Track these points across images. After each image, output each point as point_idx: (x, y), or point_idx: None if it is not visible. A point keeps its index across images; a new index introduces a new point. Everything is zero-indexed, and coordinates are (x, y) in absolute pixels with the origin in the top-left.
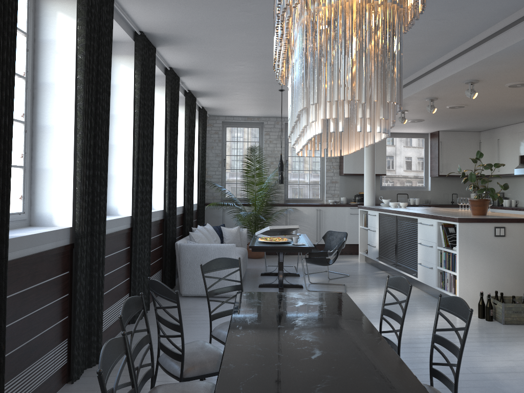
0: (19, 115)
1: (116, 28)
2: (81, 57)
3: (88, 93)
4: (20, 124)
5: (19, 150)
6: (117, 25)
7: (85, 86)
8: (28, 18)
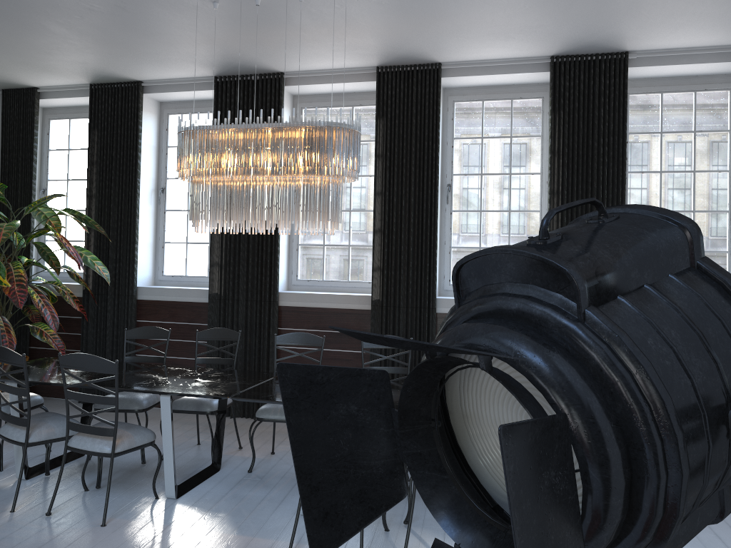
0: (536, 206)
1: (698, 66)
2: (549, 145)
3: (563, 174)
4: (538, 212)
5: (536, 234)
6: (687, 65)
7: (555, 169)
8: (543, 121)
